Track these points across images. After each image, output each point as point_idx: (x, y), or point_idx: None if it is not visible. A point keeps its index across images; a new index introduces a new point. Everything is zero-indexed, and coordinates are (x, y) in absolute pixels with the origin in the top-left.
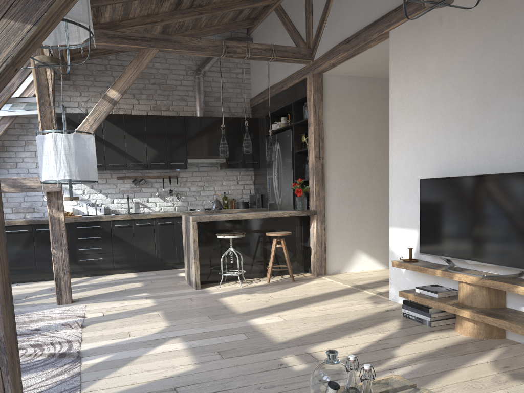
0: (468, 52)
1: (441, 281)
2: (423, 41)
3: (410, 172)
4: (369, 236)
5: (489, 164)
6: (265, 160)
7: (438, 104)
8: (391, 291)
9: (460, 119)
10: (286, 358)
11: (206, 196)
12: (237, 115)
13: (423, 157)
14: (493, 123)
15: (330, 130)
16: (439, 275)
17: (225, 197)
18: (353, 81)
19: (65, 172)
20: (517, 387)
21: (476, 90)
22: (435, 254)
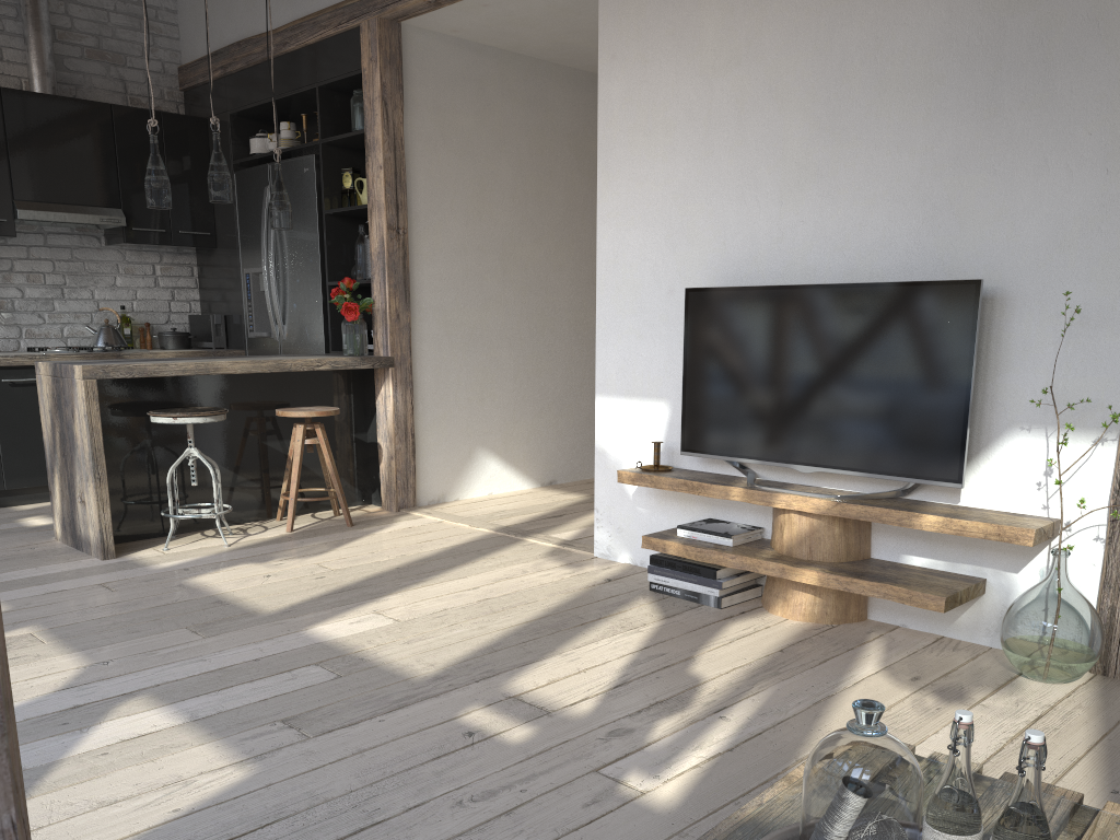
0: (802, 11)
1: (725, 510)
2: None
3: (651, 274)
4: (503, 418)
5: (843, 261)
6: (235, 230)
7: (724, 122)
8: (598, 538)
9: (777, 162)
10: (471, 717)
11: (72, 315)
12: (146, 104)
13: (684, 242)
14: (854, 175)
15: (420, 165)
16: (737, 499)
17: (126, 319)
18: (467, 53)
19: None
20: None
21: (817, 100)
22: (720, 454)
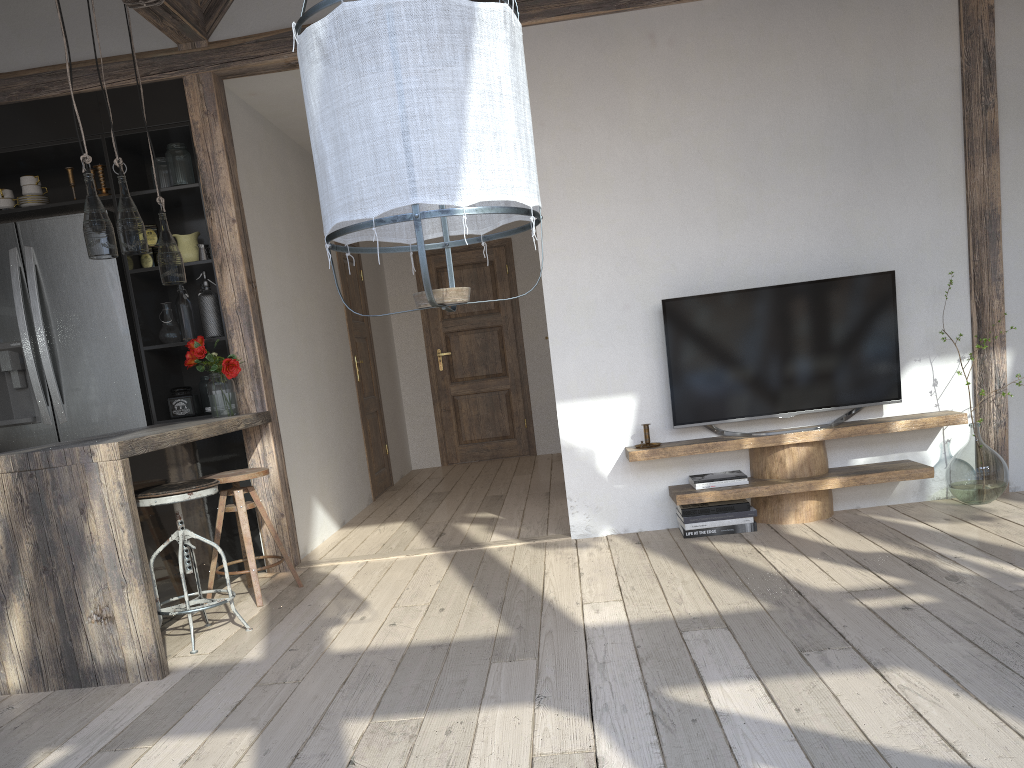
0: (719, 101)
1: (701, 466)
2: (612, 65)
3: (604, 294)
4: (317, 465)
5: (776, 270)
6: None
7: (661, 176)
8: (575, 522)
9: (712, 204)
10: (873, 605)
11: None
12: None
13: (635, 267)
14: (776, 211)
15: (247, 220)
16: (749, 446)
17: None
18: (250, 117)
19: (536, 179)
20: (1016, 521)
21: (739, 161)
22: (711, 420)
